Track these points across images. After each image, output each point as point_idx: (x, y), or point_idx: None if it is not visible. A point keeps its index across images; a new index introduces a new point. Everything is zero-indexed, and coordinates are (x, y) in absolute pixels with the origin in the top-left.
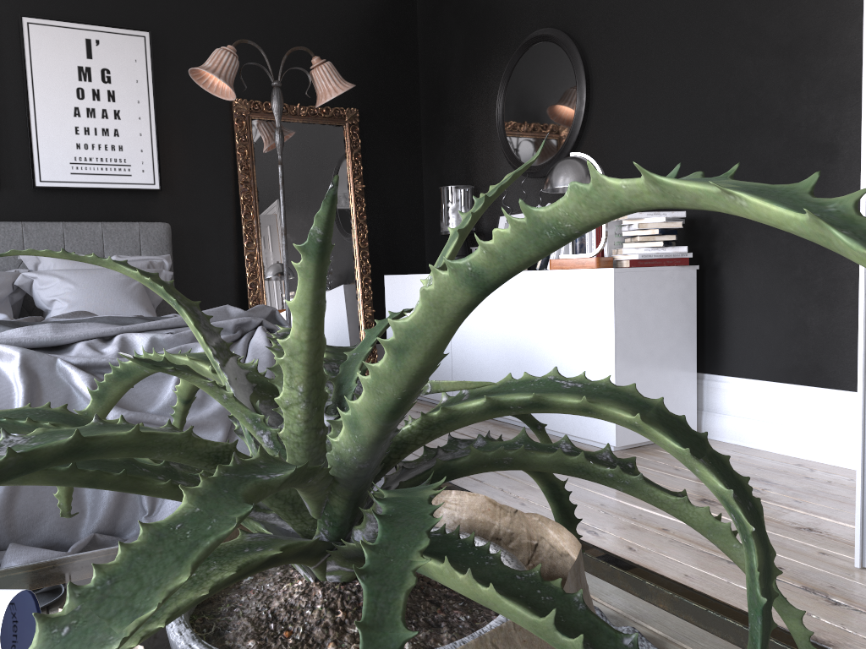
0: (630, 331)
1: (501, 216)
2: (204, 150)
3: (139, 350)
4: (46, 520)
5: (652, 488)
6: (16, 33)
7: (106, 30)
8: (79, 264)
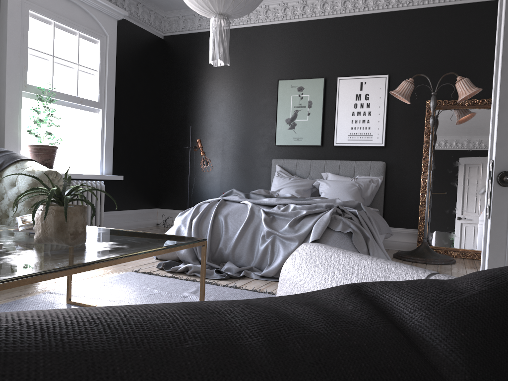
0: None
1: None
2: (409, 127)
3: (289, 210)
4: (242, 258)
5: (64, 199)
6: (335, 84)
7: (369, 77)
8: (340, 178)
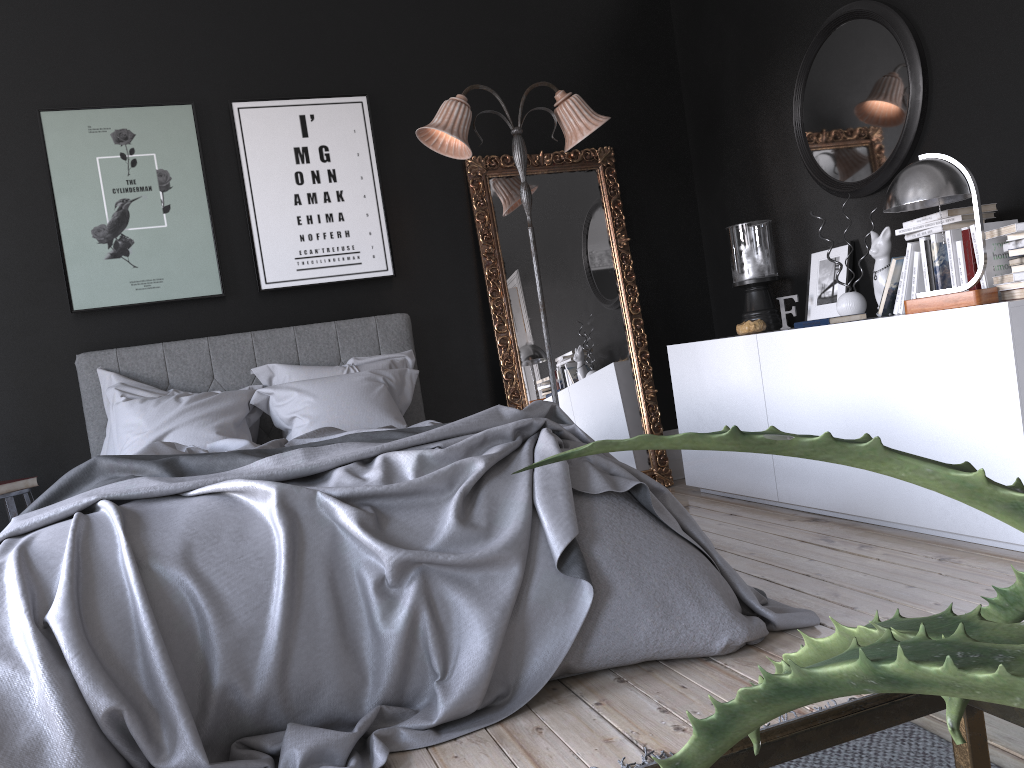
0: None
1: (814, 253)
2: (438, 223)
3: (405, 472)
4: (324, 692)
5: None
6: (227, 122)
7: (320, 102)
8: (316, 372)
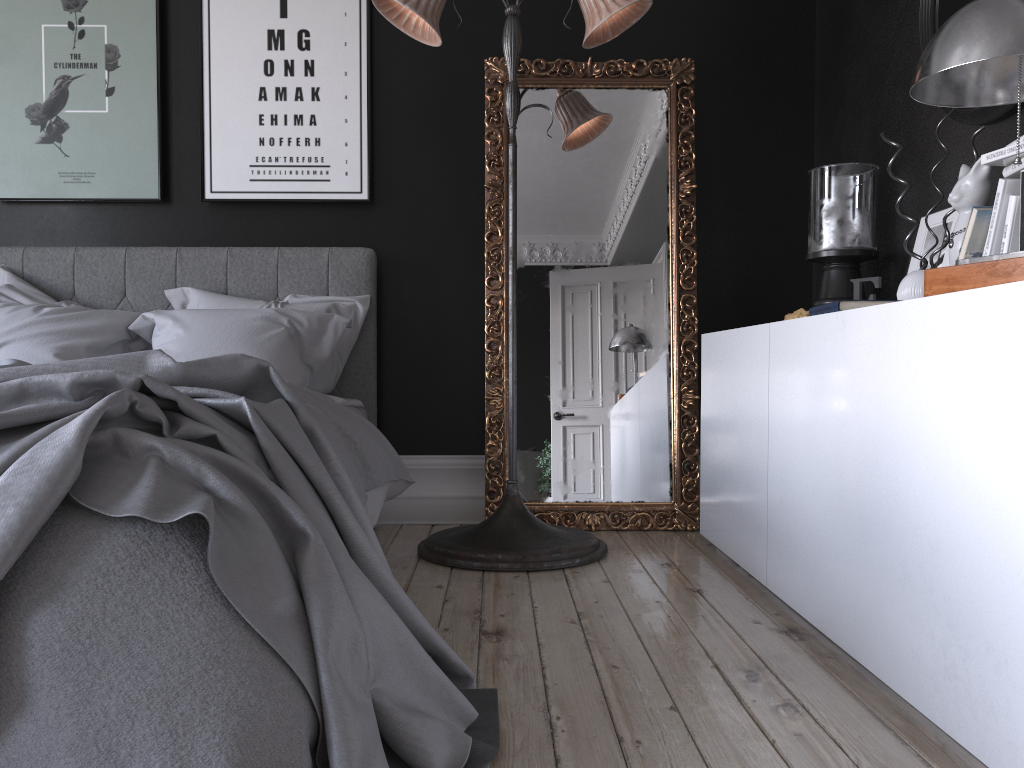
0: None
1: (924, 217)
2: (439, 141)
3: None
4: None
5: None
6: None
7: None
8: (228, 303)
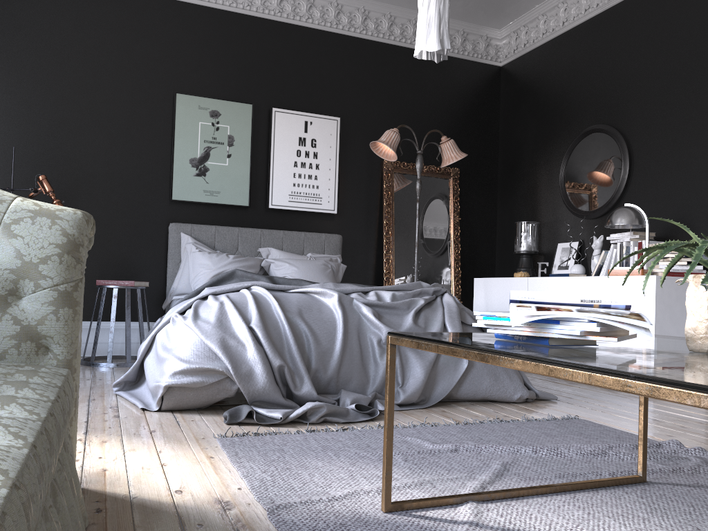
0: (664, 316)
1: (559, 243)
2: (363, 191)
3: (386, 299)
4: (352, 382)
5: None
6: (267, 116)
7: (316, 116)
8: (293, 256)
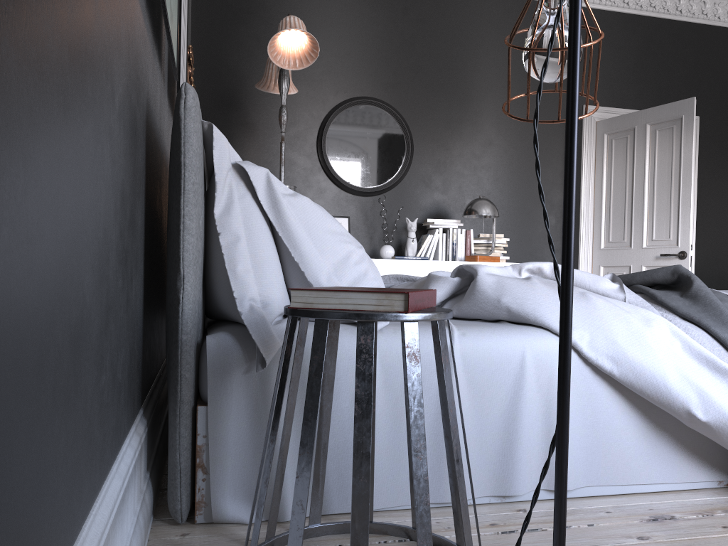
0: None
1: None
2: None
3: None
4: None
5: None
6: None
7: None
8: None
